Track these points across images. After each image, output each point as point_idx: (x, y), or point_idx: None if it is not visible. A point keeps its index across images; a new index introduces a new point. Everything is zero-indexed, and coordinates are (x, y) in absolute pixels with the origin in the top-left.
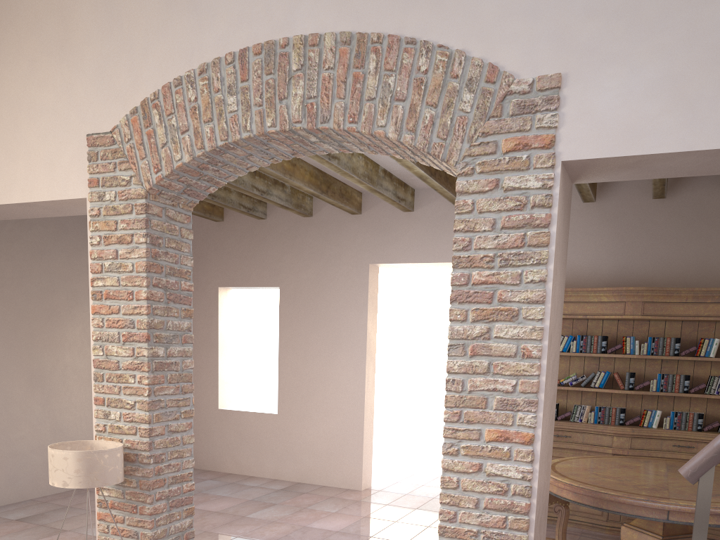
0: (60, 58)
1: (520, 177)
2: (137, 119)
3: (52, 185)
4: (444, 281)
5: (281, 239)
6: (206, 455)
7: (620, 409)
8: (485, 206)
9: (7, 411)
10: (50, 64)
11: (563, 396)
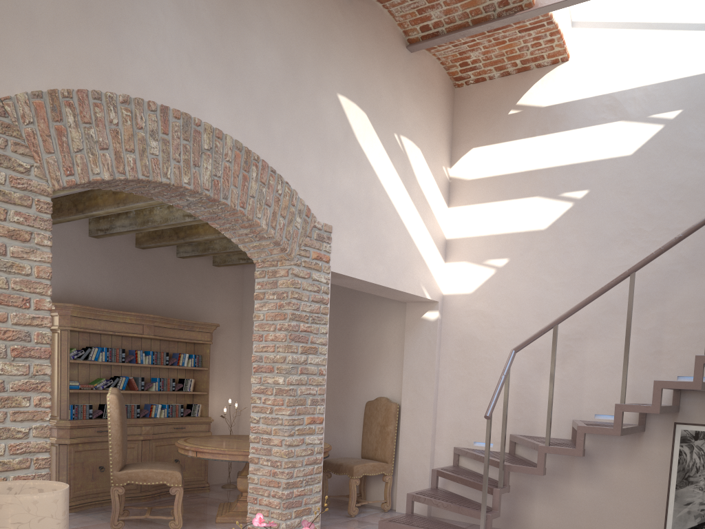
0: None
1: (319, 275)
2: (44, 106)
3: None
4: None
5: None
6: None
7: (137, 405)
8: (306, 286)
9: None
10: None
11: (86, 398)
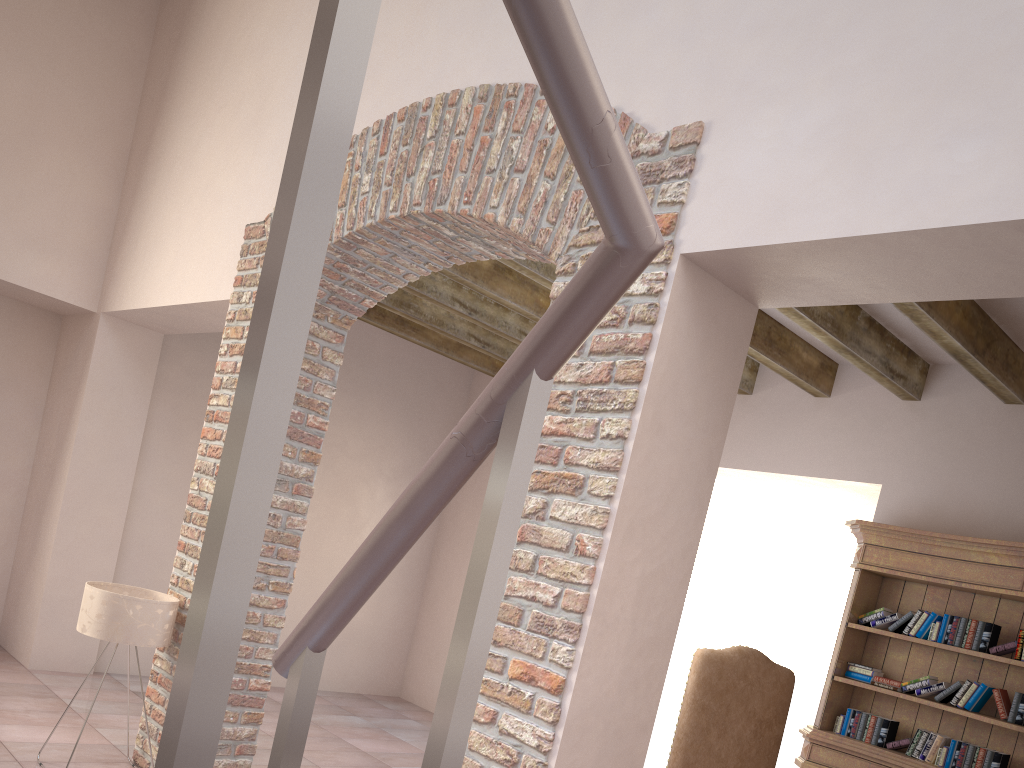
0: (249, 138)
1: None
2: None
3: (209, 284)
4: (827, 517)
5: None
6: (431, 690)
7: (993, 754)
8: None
9: None
10: (240, 146)
11: (911, 713)
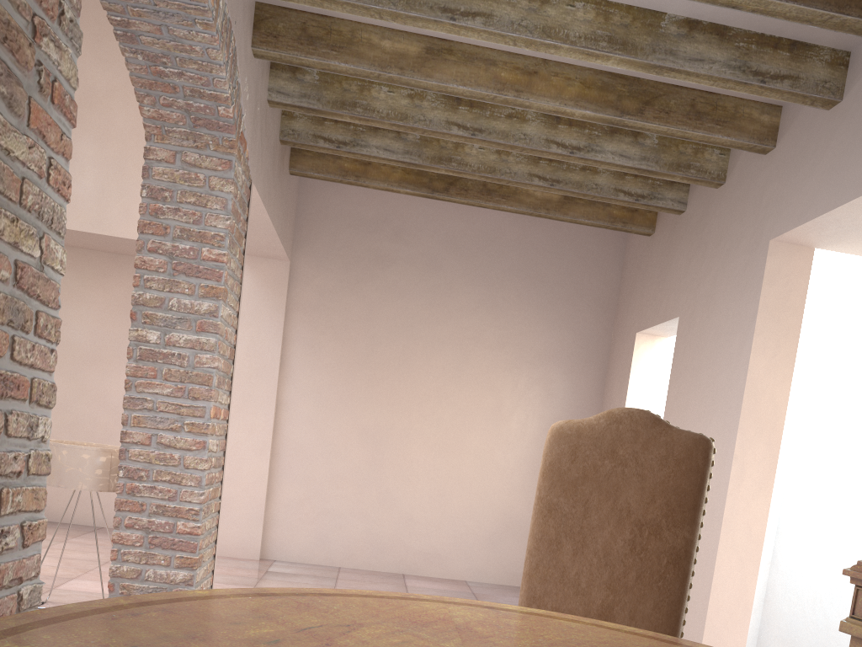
0: None
1: None
2: None
3: None
4: None
5: (692, 237)
6: None
7: None
8: None
9: (329, 464)
10: None
11: None
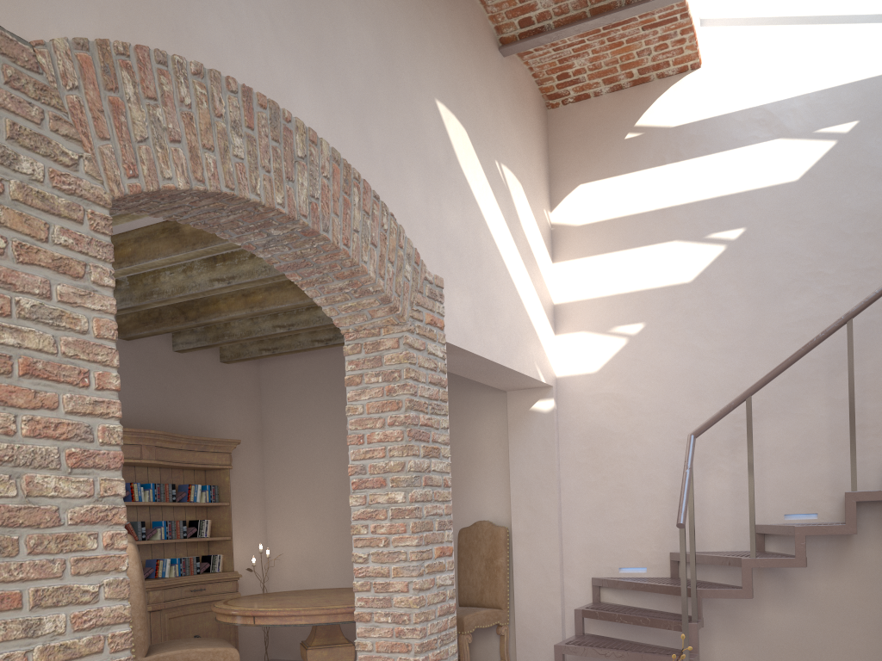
0: None
1: (435, 346)
2: (92, 64)
3: None
4: None
5: None
6: None
7: None
8: (422, 362)
9: None
10: None
11: None
